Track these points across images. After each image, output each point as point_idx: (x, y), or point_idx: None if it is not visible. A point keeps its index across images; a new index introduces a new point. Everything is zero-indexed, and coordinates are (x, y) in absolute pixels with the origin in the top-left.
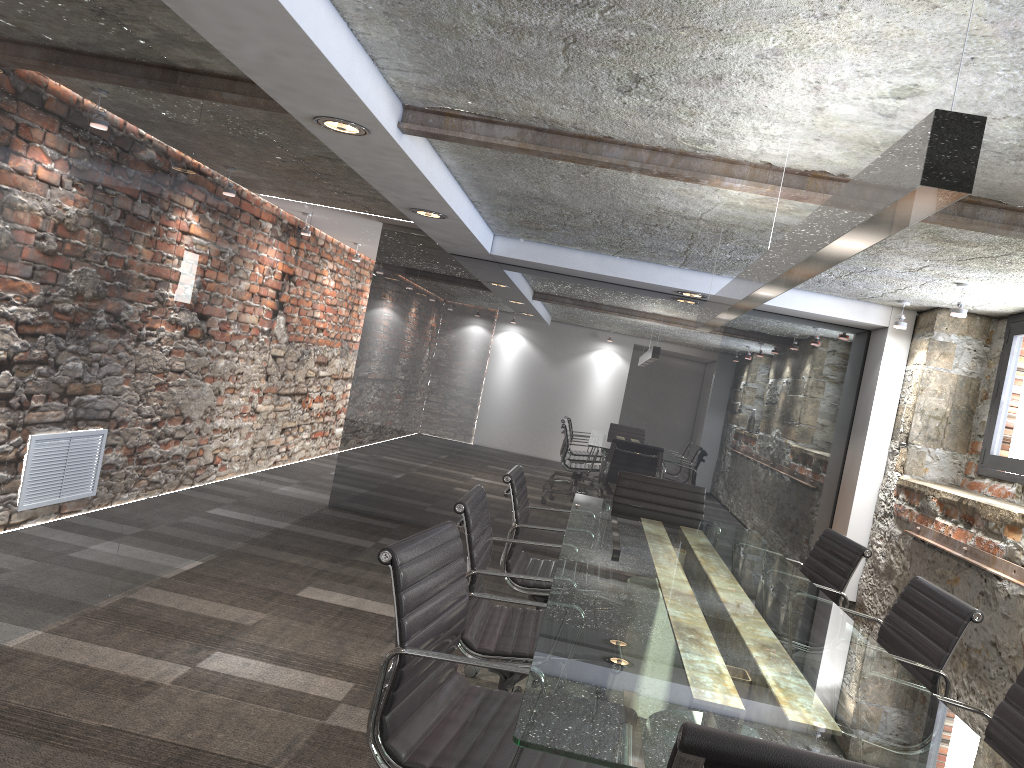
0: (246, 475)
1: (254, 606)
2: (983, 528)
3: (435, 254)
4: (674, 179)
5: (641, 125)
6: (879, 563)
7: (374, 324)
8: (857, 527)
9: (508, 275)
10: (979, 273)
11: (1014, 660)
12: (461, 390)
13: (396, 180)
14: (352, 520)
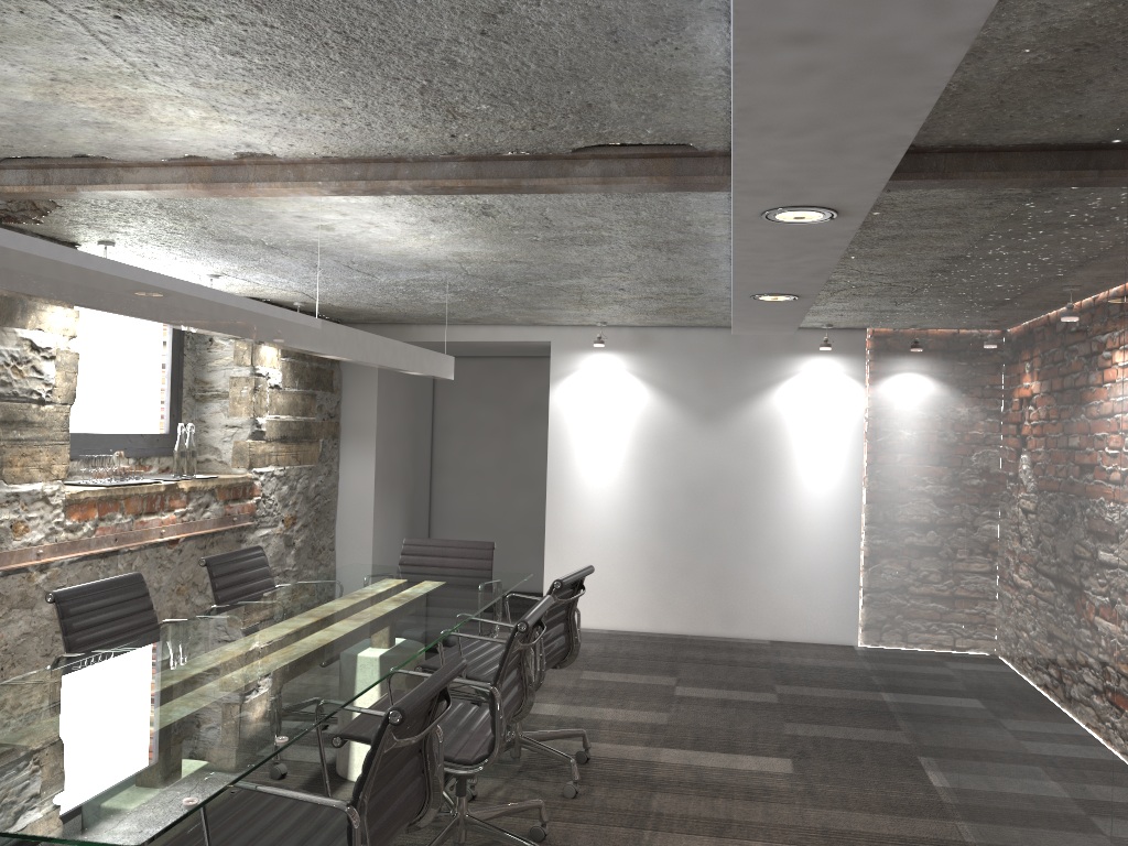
0: None
1: None
2: None
3: None
4: (356, 188)
5: None
6: None
7: None
8: None
9: None
10: None
11: None
12: None
13: (828, 114)
14: None
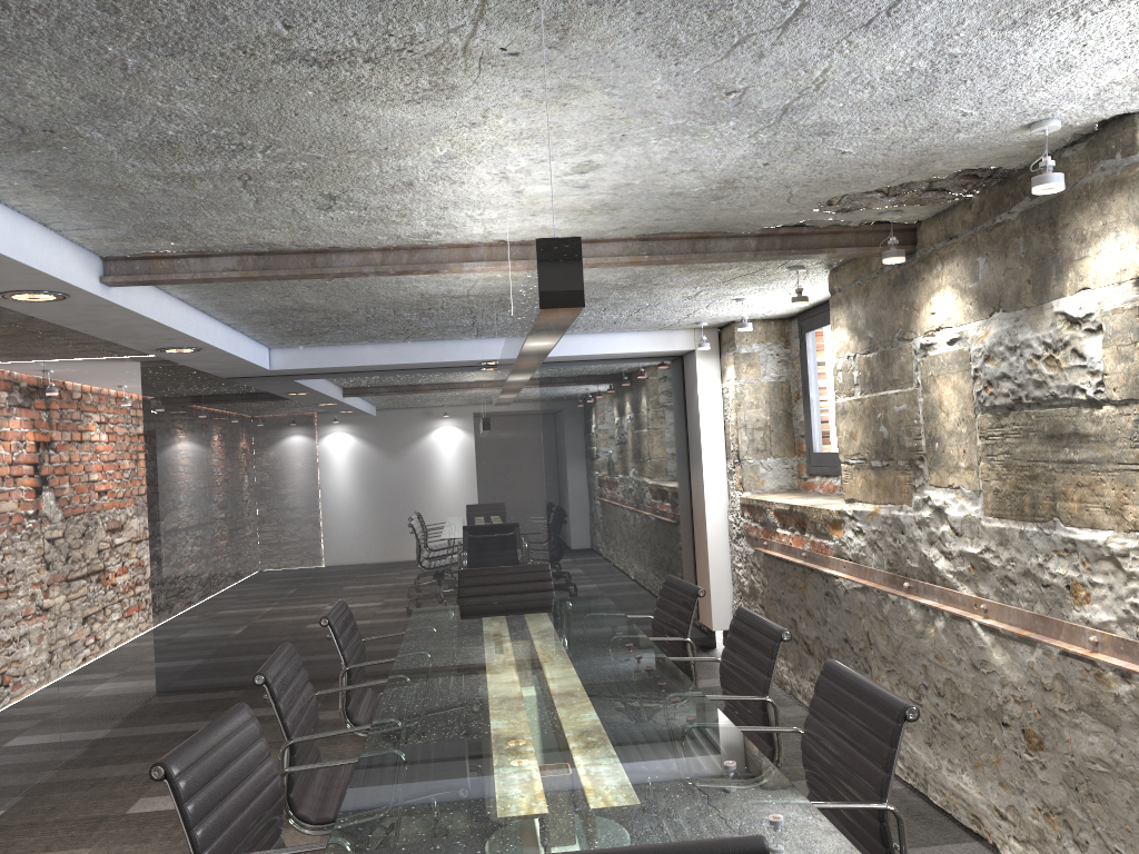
0: (37, 693)
1: (75, 843)
2: (814, 531)
3: (210, 382)
4: (415, 274)
5: (360, 232)
6: (744, 585)
7: (159, 476)
8: (717, 555)
9: (298, 386)
10: (748, 288)
11: (864, 651)
12: (278, 523)
13: (125, 329)
14: (187, 701)
